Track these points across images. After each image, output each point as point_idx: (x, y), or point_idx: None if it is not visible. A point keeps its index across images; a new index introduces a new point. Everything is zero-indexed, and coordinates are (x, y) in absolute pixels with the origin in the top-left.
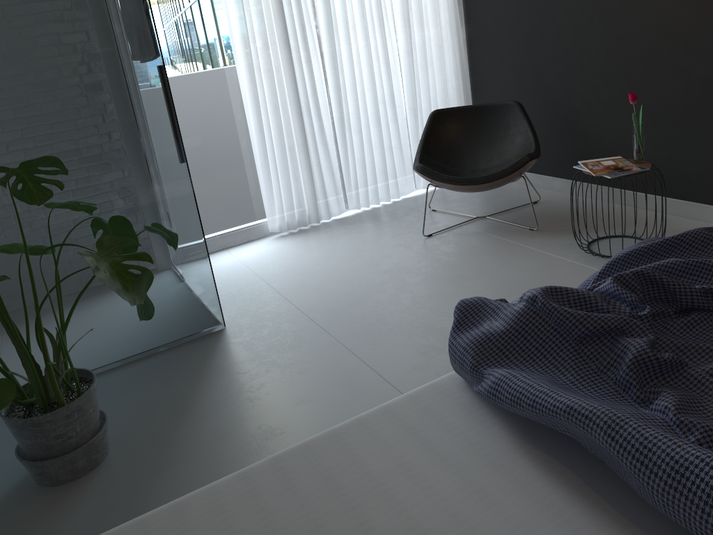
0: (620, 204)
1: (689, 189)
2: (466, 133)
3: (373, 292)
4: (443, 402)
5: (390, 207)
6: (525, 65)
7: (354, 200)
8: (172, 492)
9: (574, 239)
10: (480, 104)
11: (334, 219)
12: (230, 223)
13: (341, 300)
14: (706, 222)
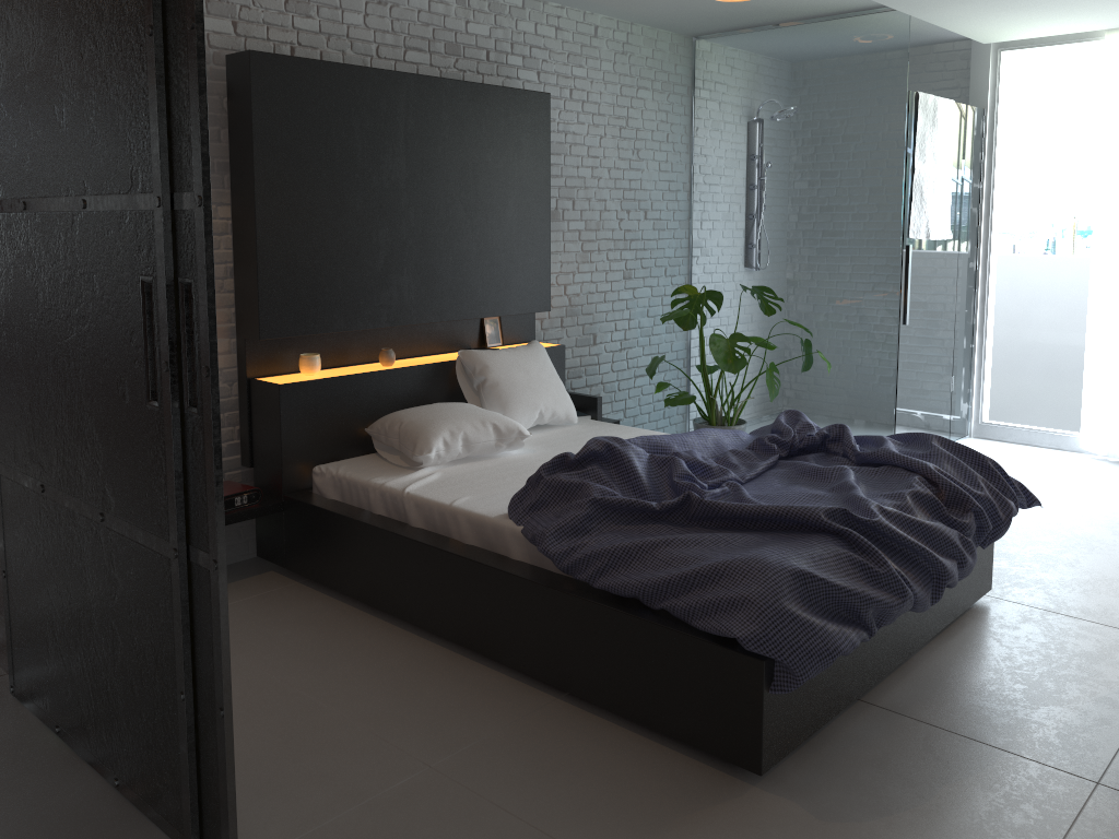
0: None
1: None
2: None
3: None
4: None
5: None
6: None
7: None
8: None
9: None
10: None
11: None
12: (1045, 422)
13: None
14: None
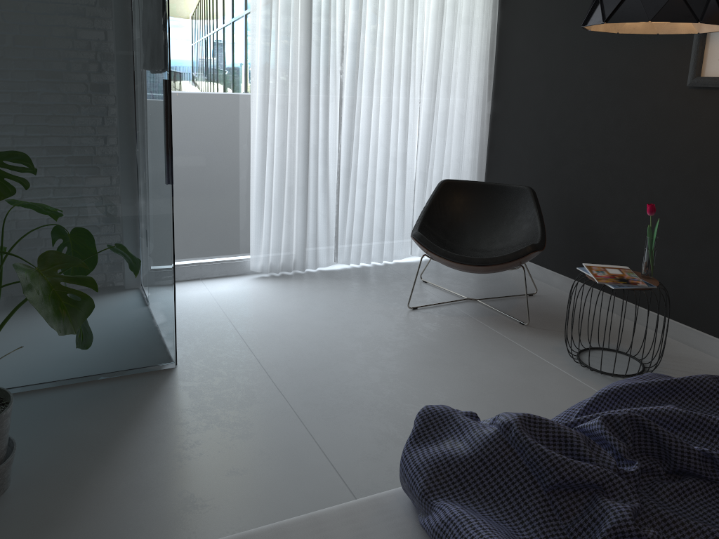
0: (619, 315)
1: (694, 315)
2: (472, 209)
3: (342, 359)
4: (381, 526)
5: (380, 269)
6: (545, 152)
7: (345, 255)
8: None
9: (564, 343)
10: (493, 182)
11: (320, 270)
12: (211, 254)
13: (306, 361)
14: (706, 353)
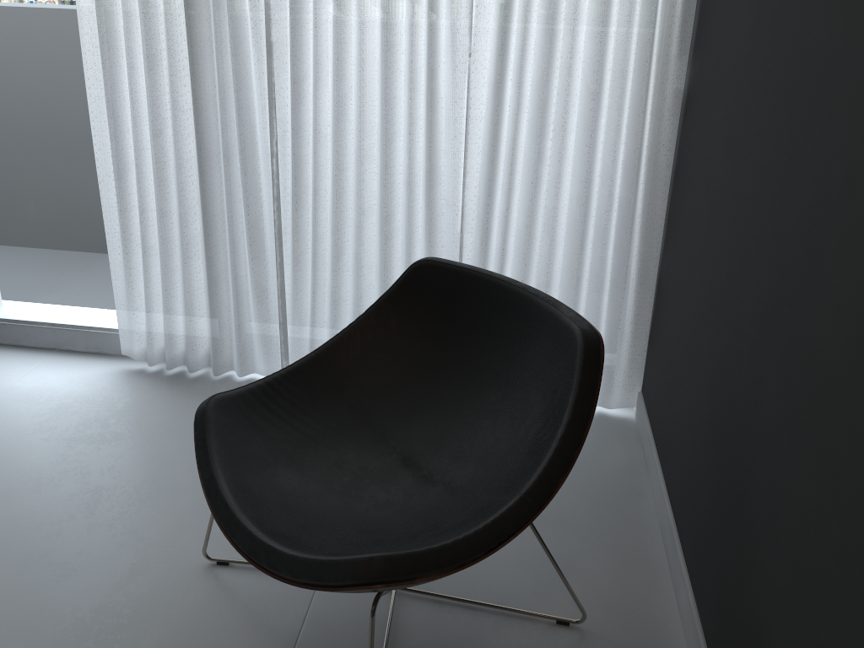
0: None
1: None
2: (472, 347)
3: None
4: None
5: None
6: (723, 227)
7: None
8: None
9: None
10: (529, 290)
11: (255, 378)
12: (80, 310)
13: None
14: None
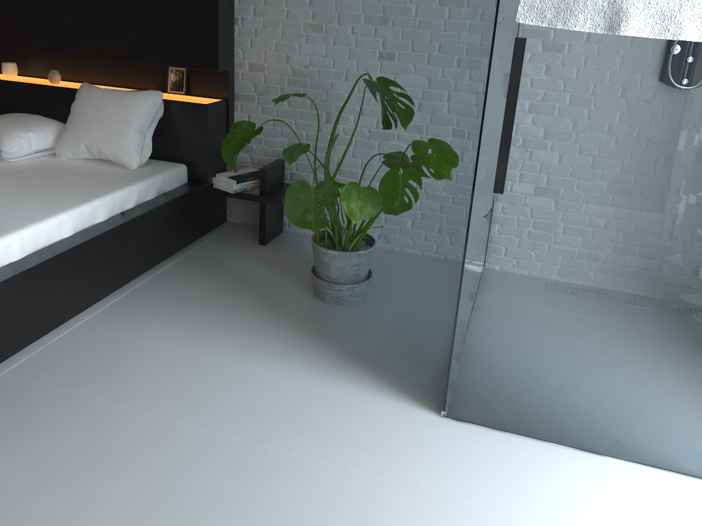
0: None
1: None
2: None
3: None
4: None
5: None
6: None
7: None
8: (238, 300)
9: None
10: None
11: None
12: None
13: None
14: None
